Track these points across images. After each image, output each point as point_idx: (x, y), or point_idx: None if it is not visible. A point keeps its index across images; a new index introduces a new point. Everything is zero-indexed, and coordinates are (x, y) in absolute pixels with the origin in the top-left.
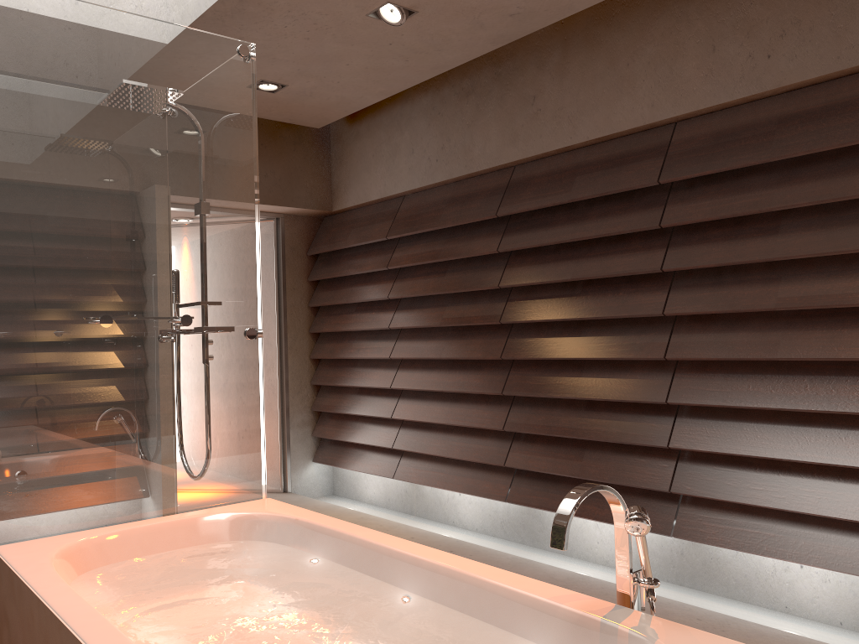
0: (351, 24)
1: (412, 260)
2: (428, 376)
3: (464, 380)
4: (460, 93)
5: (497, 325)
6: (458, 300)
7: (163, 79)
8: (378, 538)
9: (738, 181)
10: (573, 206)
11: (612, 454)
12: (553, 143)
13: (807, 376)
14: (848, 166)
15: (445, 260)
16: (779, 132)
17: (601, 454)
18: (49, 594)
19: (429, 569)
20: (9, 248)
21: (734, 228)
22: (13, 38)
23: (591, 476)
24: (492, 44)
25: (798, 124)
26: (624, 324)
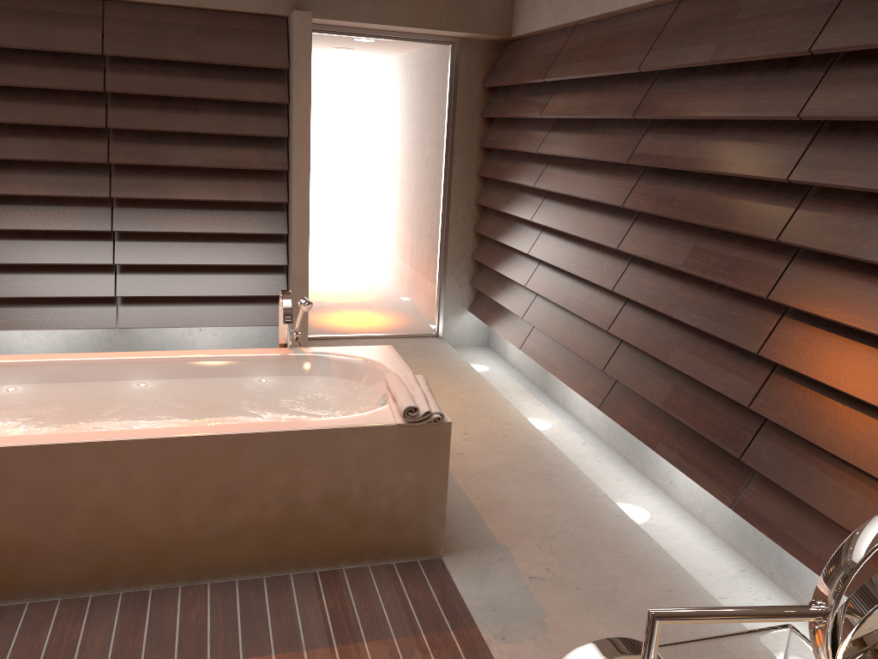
0: None
1: None
2: None
3: None
4: None
5: None
6: None
7: None
8: (82, 356)
9: (167, 68)
10: None
11: (52, 274)
12: None
13: (215, 211)
14: (244, 78)
15: None
16: (200, 41)
17: (40, 275)
18: None
19: (155, 362)
20: None
21: (163, 103)
22: None
23: (36, 294)
24: None
25: (213, 39)
26: (60, 166)
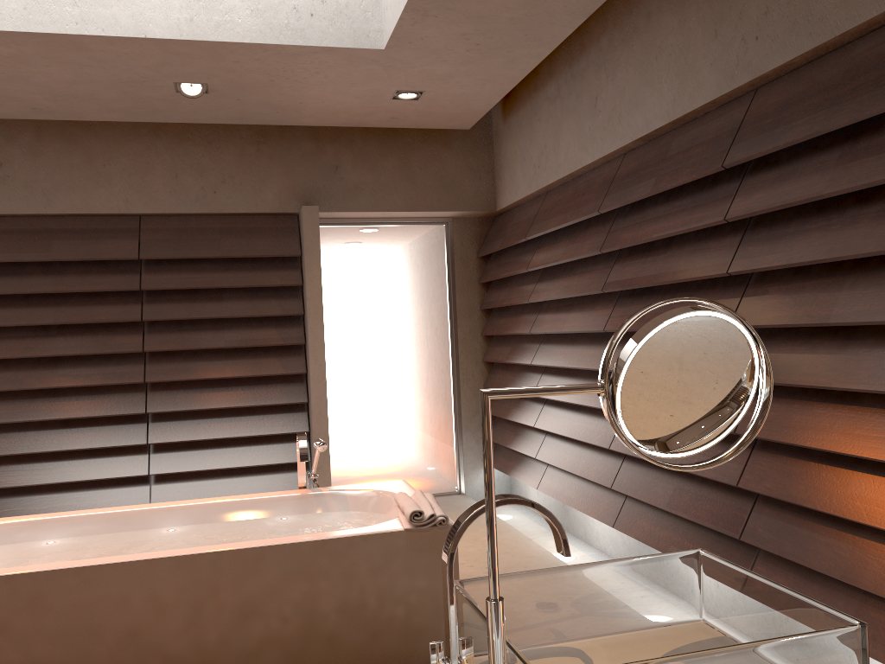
0: None
1: None
2: None
3: None
4: None
5: None
6: None
7: None
8: (116, 508)
9: (194, 265)
10: (45, 263)
11: (91, 458)
12: (24, 208)
13: (240, 387)
14: (262, 267)
15: None
16: (223, 240)
17: (79, 461)
18: (13, 571)
19: (183, 509)
20: None
21: (191, 295)
22: None
23: (75, 478)
24: None
25: (234, 237)
26: (100, 358)
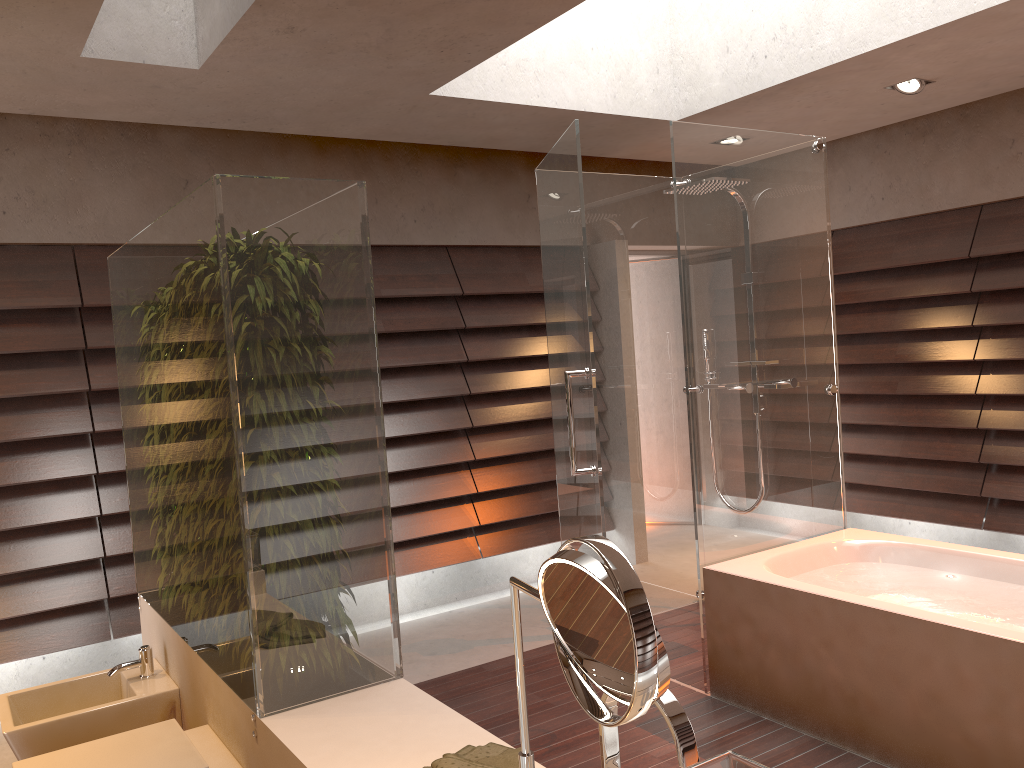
0: (862, 94)
1: (854, 297)
2: (875, 411)
3: (924, 414)
4: (913, 133)
5: (964, 361)
6: (912, 337)
7: (773, 181)
8: (1022, 557)
9: None
10: None
11: None
12: None
13: None
14: None
15: (900, 298)
16: None
17: None
18: (837, 596)
19: None
20: (697, 336)
21: None
22: (691, 168)
23: None
24: (981, 96)
25: None
26: None
